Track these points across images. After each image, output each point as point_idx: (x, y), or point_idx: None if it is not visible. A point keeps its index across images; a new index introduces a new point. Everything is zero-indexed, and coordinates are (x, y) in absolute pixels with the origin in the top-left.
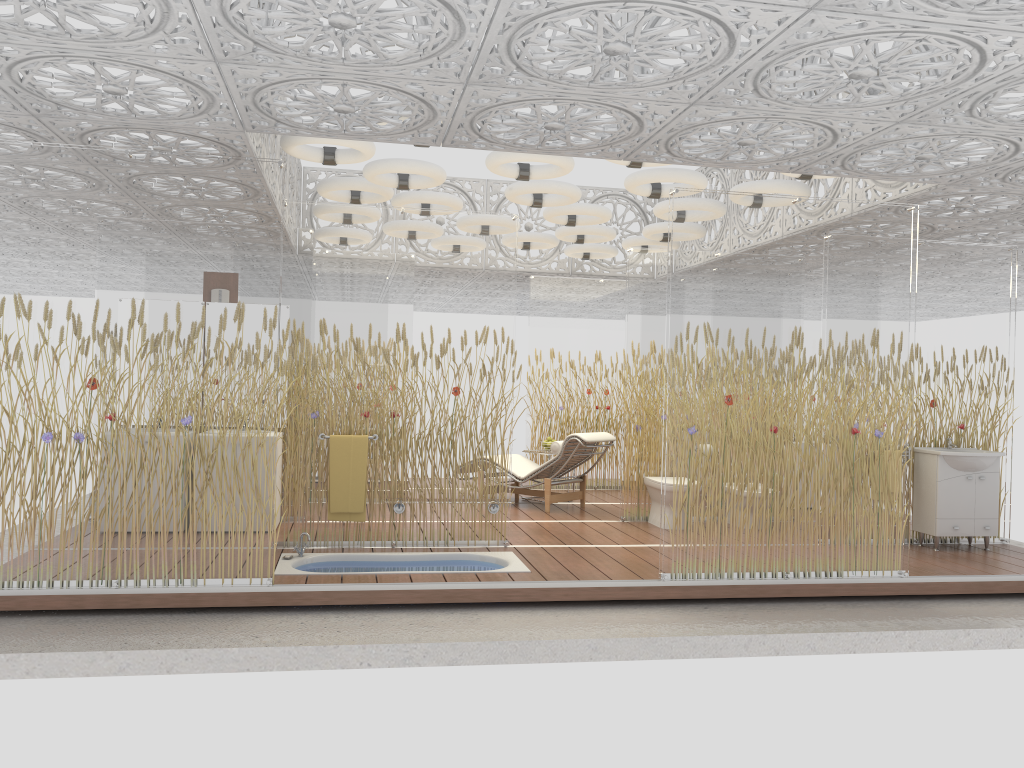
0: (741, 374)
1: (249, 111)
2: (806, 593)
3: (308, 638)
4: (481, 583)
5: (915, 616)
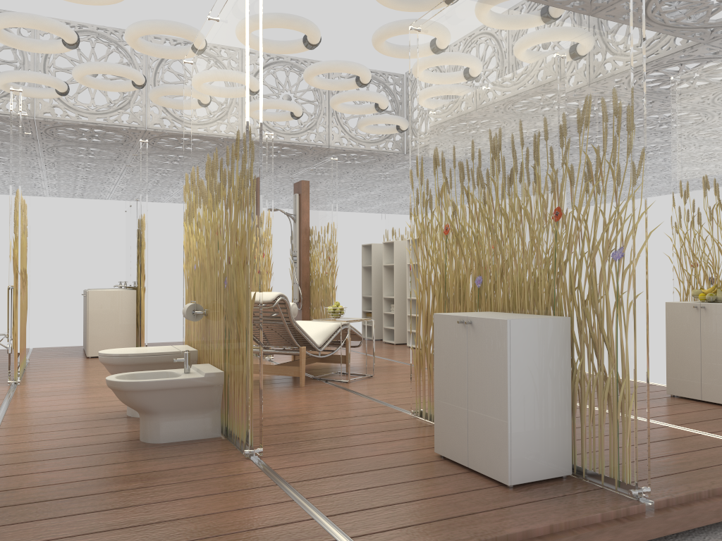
0: None
1: None
2: None
3: None
4: None
5: None
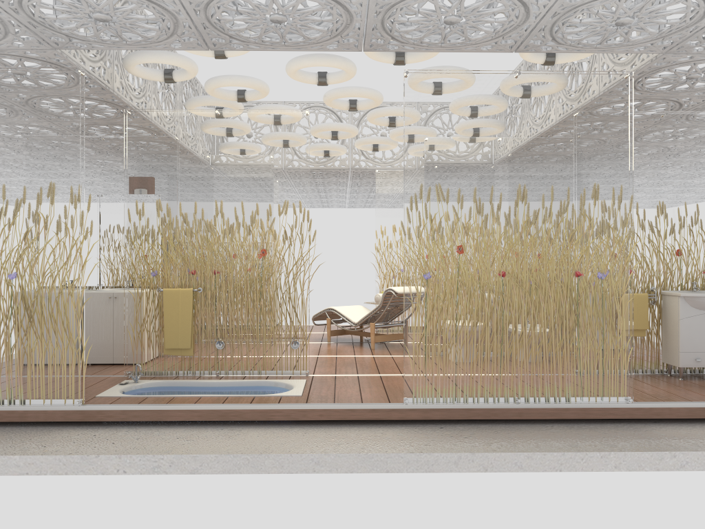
0: (470, 227)
1: (37, 27)
2: (536, 416)
3: (83, 448)
4: (249, 405)
5: (630, 438)
